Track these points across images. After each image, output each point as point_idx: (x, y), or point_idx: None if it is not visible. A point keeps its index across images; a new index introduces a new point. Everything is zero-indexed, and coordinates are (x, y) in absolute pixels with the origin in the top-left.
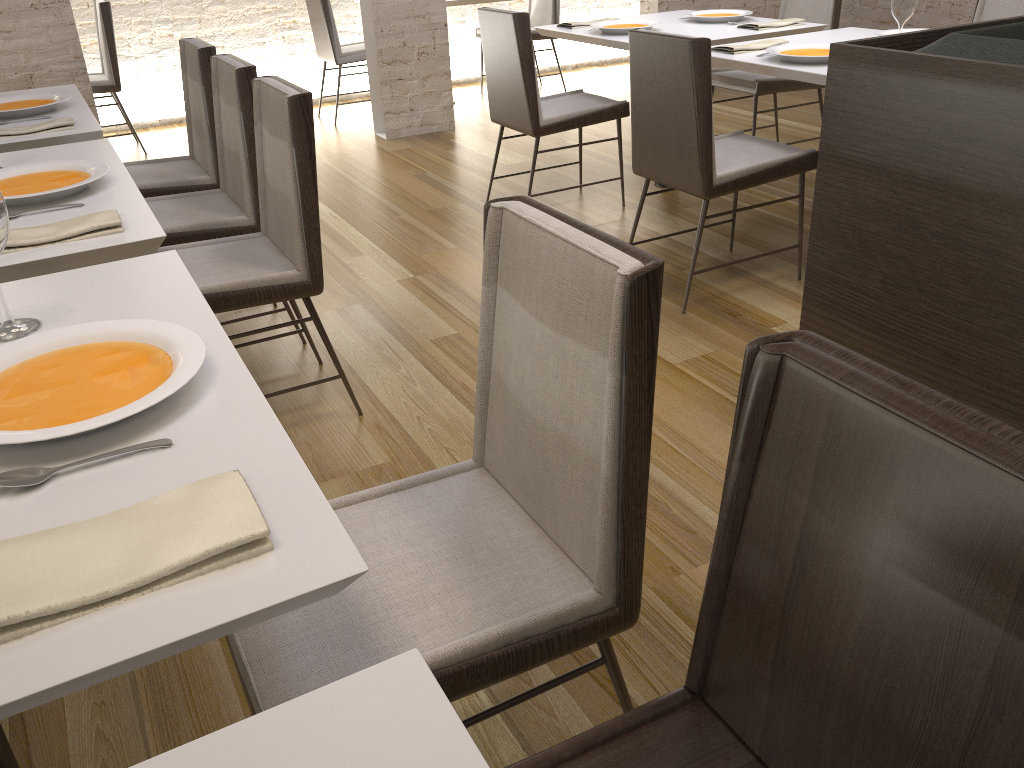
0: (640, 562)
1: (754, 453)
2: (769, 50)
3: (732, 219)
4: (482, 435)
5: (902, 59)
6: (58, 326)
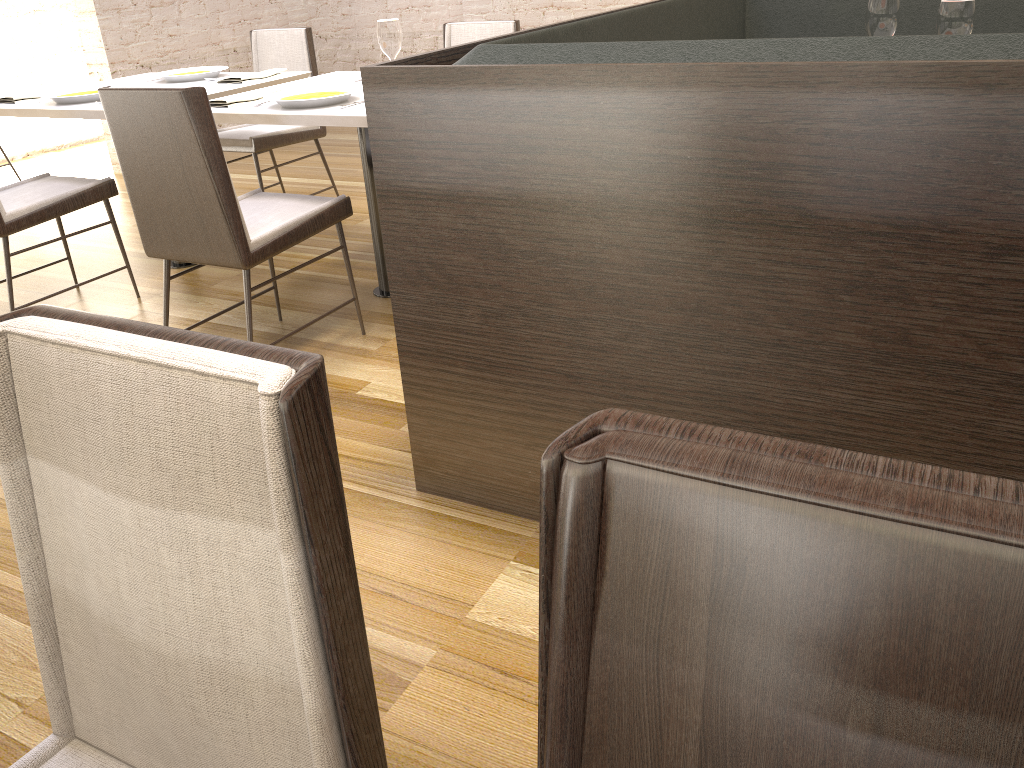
0: None
1: (587, 620)
2: (268, 98)
3: (274, 286)
4: (62, 692)
5: (445, 74)
6: None
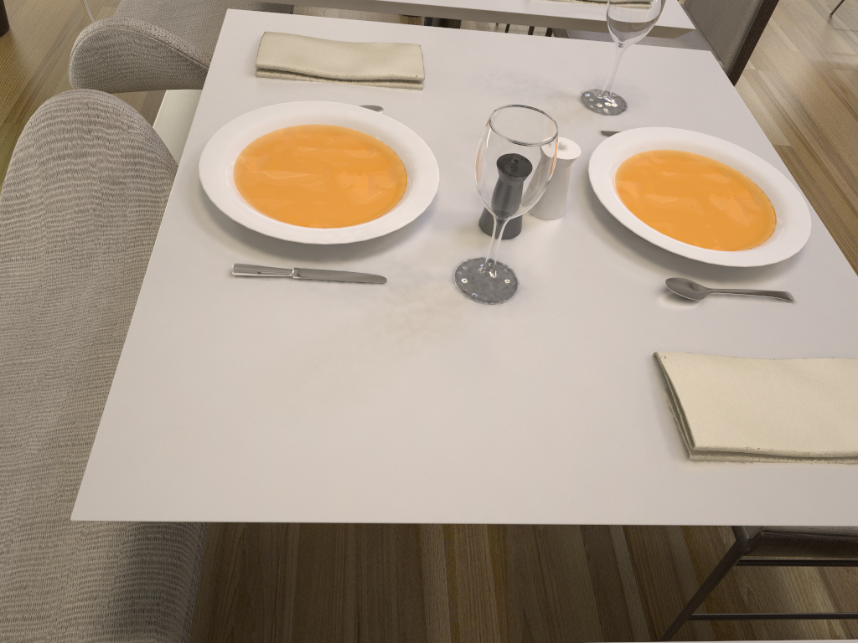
0: None
1: None
2: None
3: None
4: None
5: None
6: (641, 113)
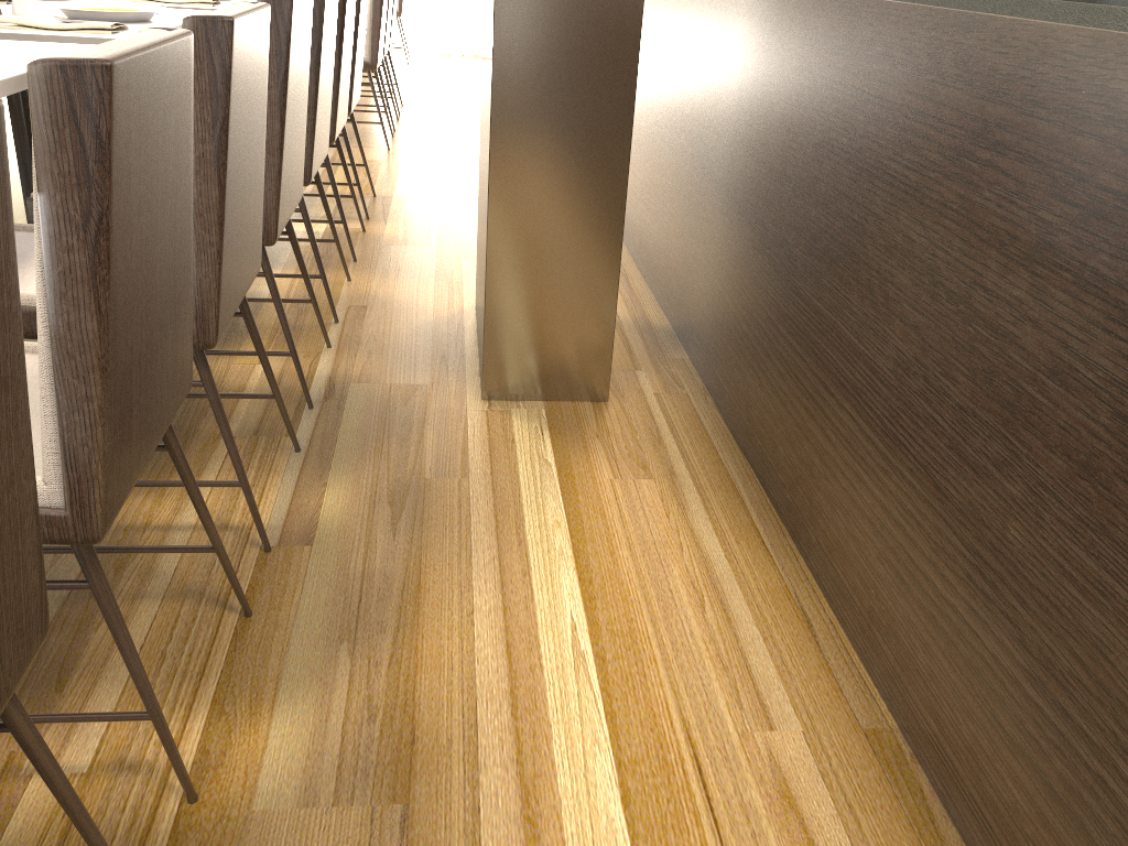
0: (350, 88)
1: None
2: None
3: None
4: None
5: None
6: None
